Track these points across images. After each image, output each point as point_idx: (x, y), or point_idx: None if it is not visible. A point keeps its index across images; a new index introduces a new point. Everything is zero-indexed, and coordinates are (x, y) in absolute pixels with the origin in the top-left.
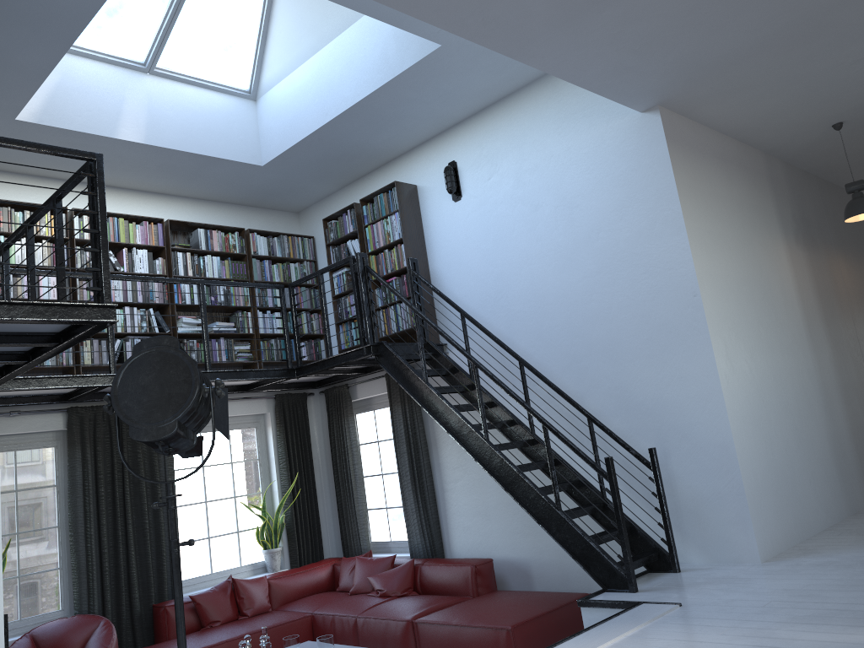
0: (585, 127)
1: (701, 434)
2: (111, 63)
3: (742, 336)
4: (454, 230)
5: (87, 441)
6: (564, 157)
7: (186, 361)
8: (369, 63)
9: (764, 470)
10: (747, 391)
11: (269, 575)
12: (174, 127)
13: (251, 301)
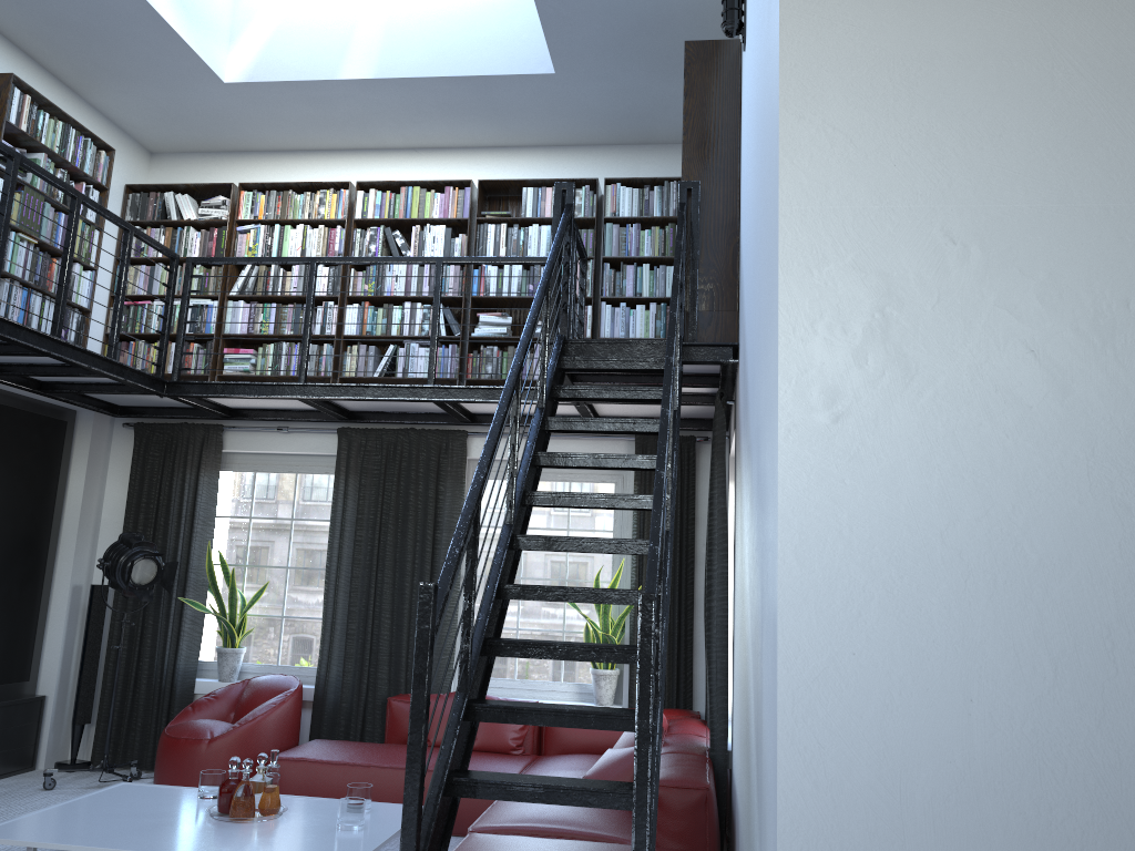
0: None
1: (771, 582)
2: None
3: (1048, 263)
4: (744, 111)
5: (350, 471)
6: None
7: None
8: None
9: (992, 760)
10: (986, 459)
11: None
12: (419, 47)
13: (592, 289)
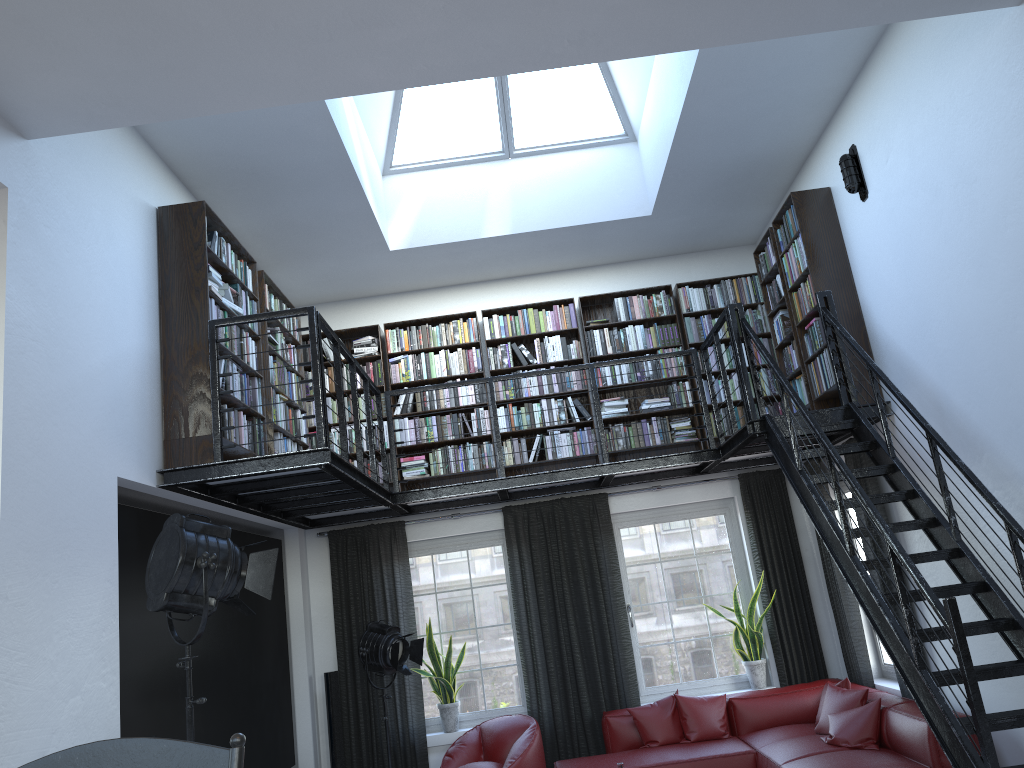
0: (963, 53)
1: None
2: (471, 163)
3: None
4: (869, 242)
5: (521, 540)
6: (949, 107)
7: (179, 538)
8: (674, 73)
9: None
10: None
11: (737, 694)
12: (541, 206)
13: (686, 369)
